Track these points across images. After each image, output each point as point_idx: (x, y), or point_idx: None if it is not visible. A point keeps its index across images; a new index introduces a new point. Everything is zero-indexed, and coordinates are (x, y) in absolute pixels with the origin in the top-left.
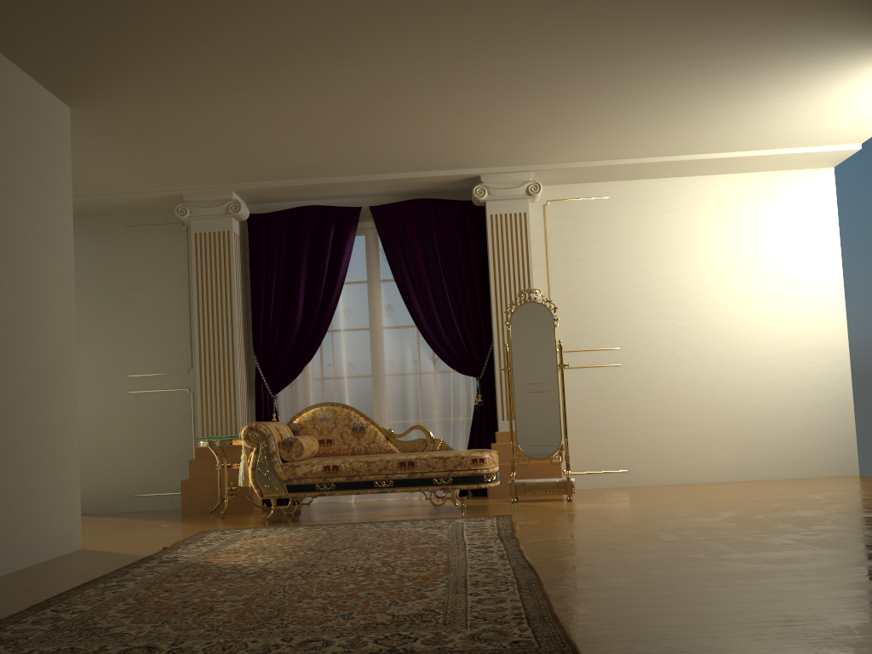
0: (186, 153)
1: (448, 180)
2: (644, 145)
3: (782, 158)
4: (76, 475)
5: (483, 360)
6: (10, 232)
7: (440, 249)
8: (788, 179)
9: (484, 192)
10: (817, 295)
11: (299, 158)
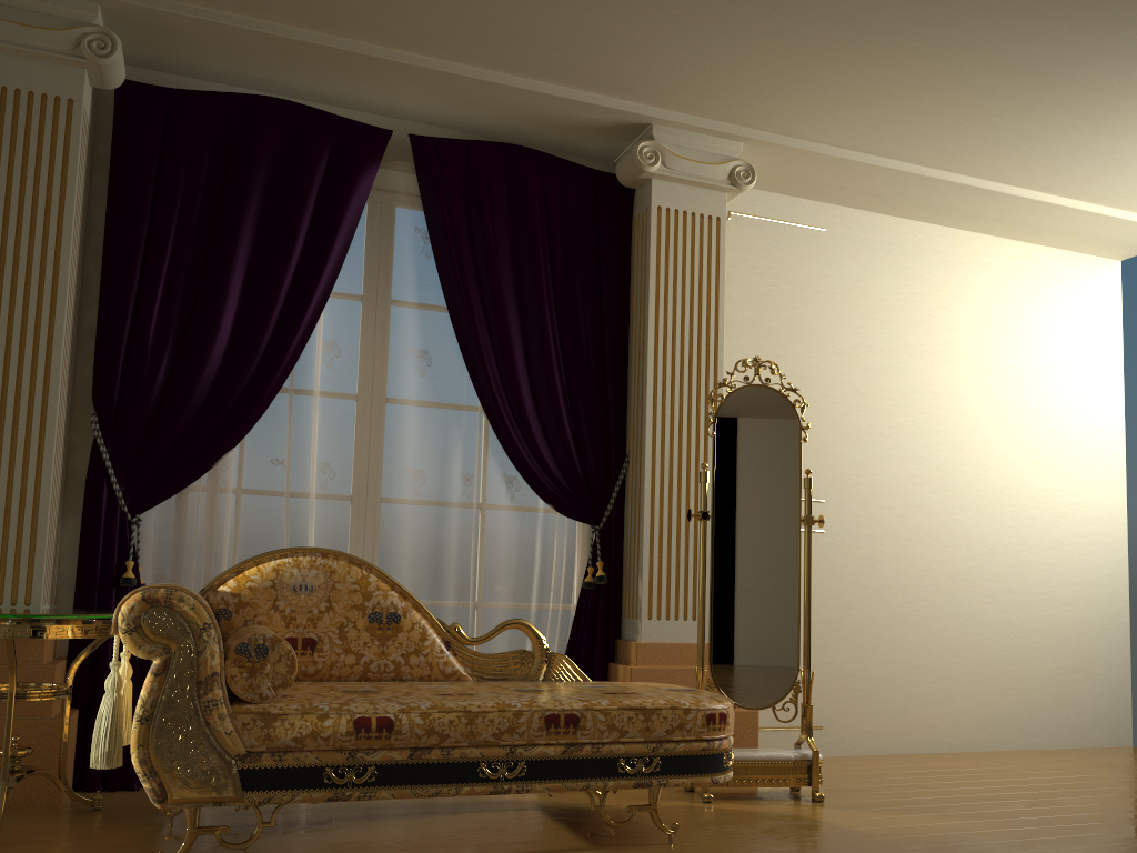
0: None
1: (583, 120)
2: (959, 136)
3: (1092, 225)
4: None
5: (607, 493)
6: None
7: (545, 256)
8: (1066, 264)
9: (657, 159)
10: (1095, 453)
11: None
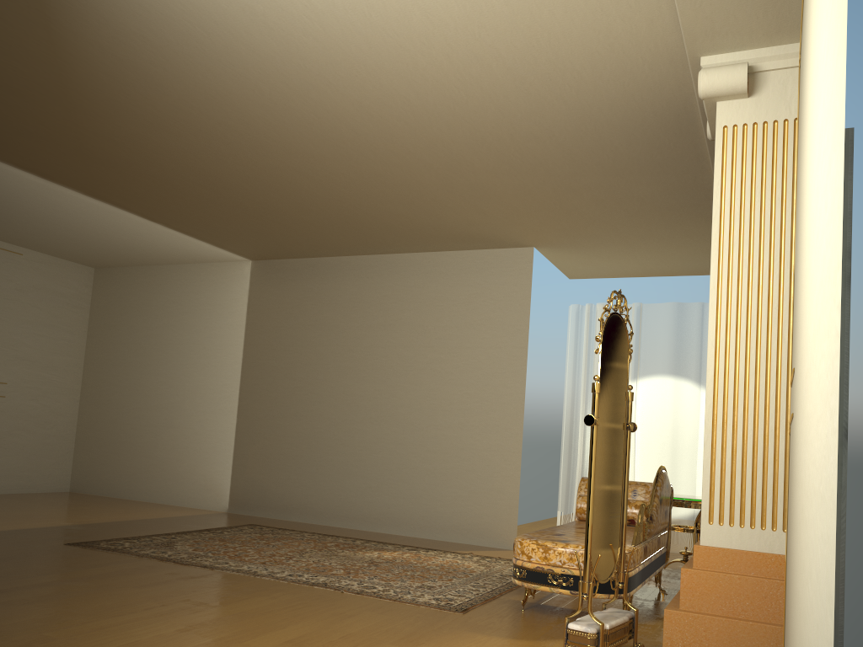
0: (624, 228)
1: None
2: None
3: None
4: (514, 499)
5: None
6: (460, 349)
7: None
8: None
9: (707, 126)
10: None
11: (641, 193)
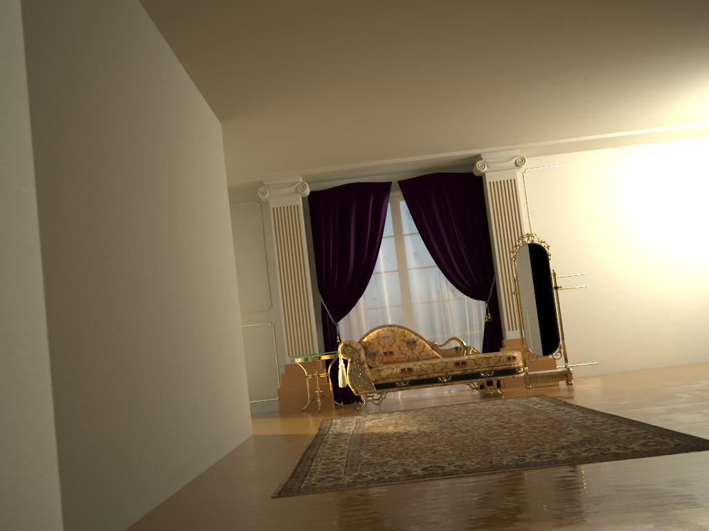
0: (280, 150)
1: (456, 159)
2: (603, 125)
3: (697, 129)
4: (246, 382)
5: (489, 288)
6: (212, 213)
7: (451, 209)
8: (699, 143)
9: (484, 166)
10: None
11: (357, 149)
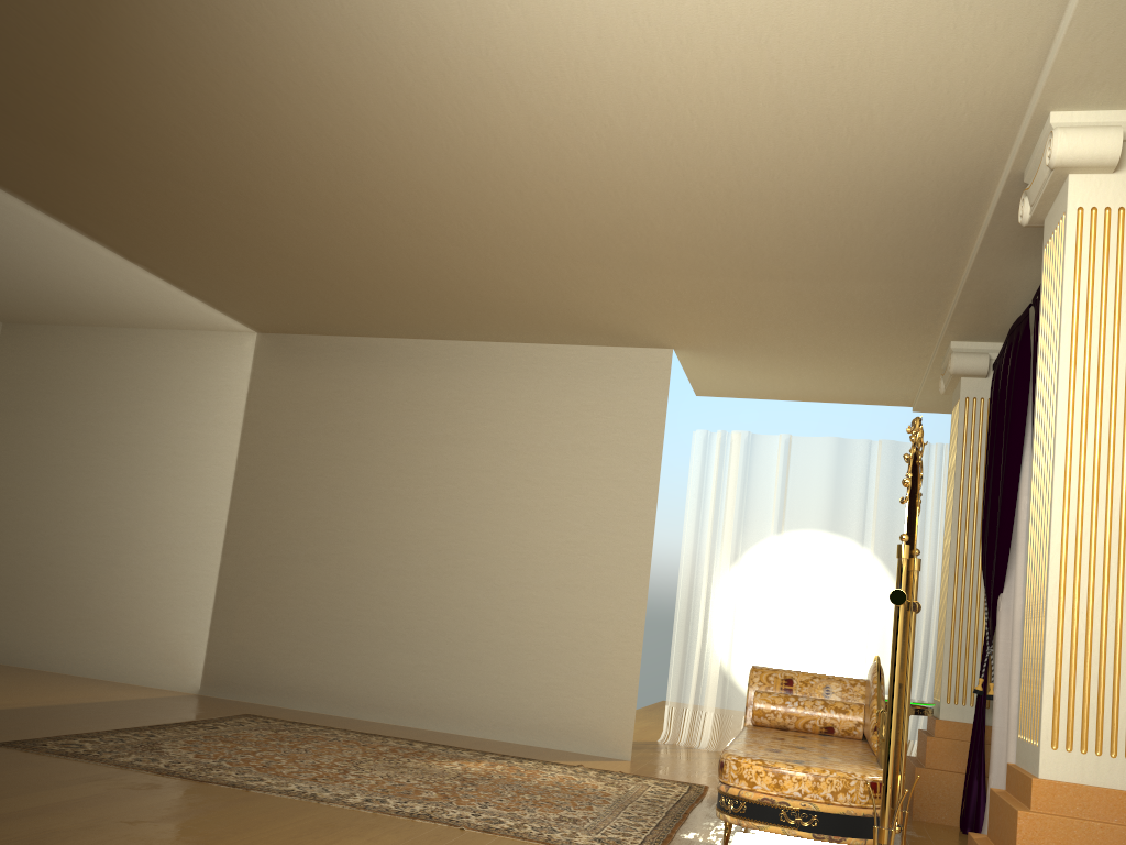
0: (807, 335)
1: None
2: None
3: None
4: (631, 689)
5: None
6: (564, 479)
7: None
8: None
9: (1024, 206)
10: None
11: (856, 290)
